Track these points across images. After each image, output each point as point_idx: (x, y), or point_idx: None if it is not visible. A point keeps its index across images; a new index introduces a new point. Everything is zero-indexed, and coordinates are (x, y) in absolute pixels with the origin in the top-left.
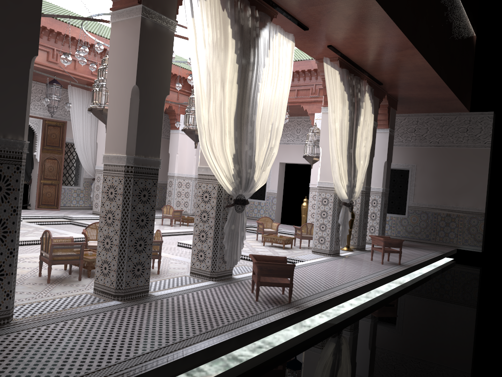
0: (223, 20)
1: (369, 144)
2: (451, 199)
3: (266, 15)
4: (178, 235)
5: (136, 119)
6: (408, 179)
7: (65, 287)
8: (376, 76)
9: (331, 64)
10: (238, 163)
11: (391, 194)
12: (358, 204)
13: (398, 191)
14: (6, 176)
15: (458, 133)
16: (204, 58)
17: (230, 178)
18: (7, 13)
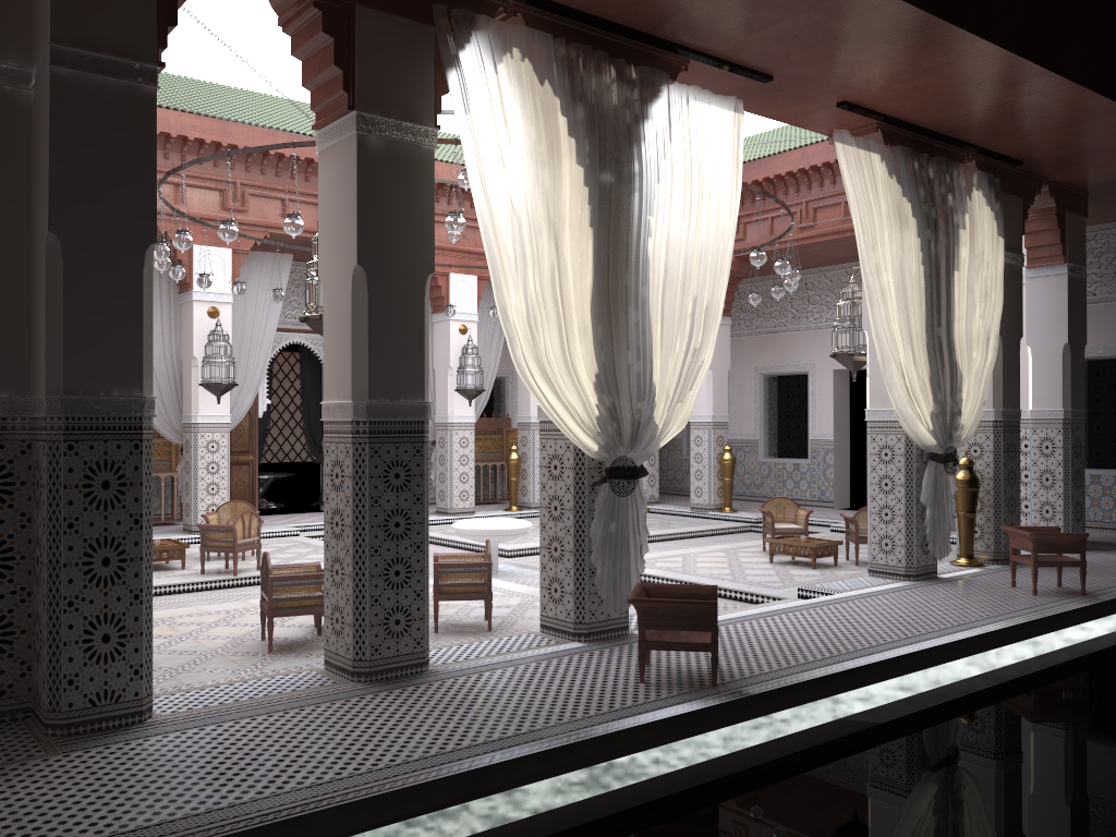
0: (544, 104)
1: (997, 310)
2: None
3: (656, 72)
4: None
5: (365, 330)
6: None
7: (295, 659)
8: (995, 148)
9: (858, 142)
10: (608, 392)
11: (1113, 421)
12: (987, 454)
13: None
14: (116, 462)
15: None
16: (501, 188)
17: (591, 426)
18: (94, 180)
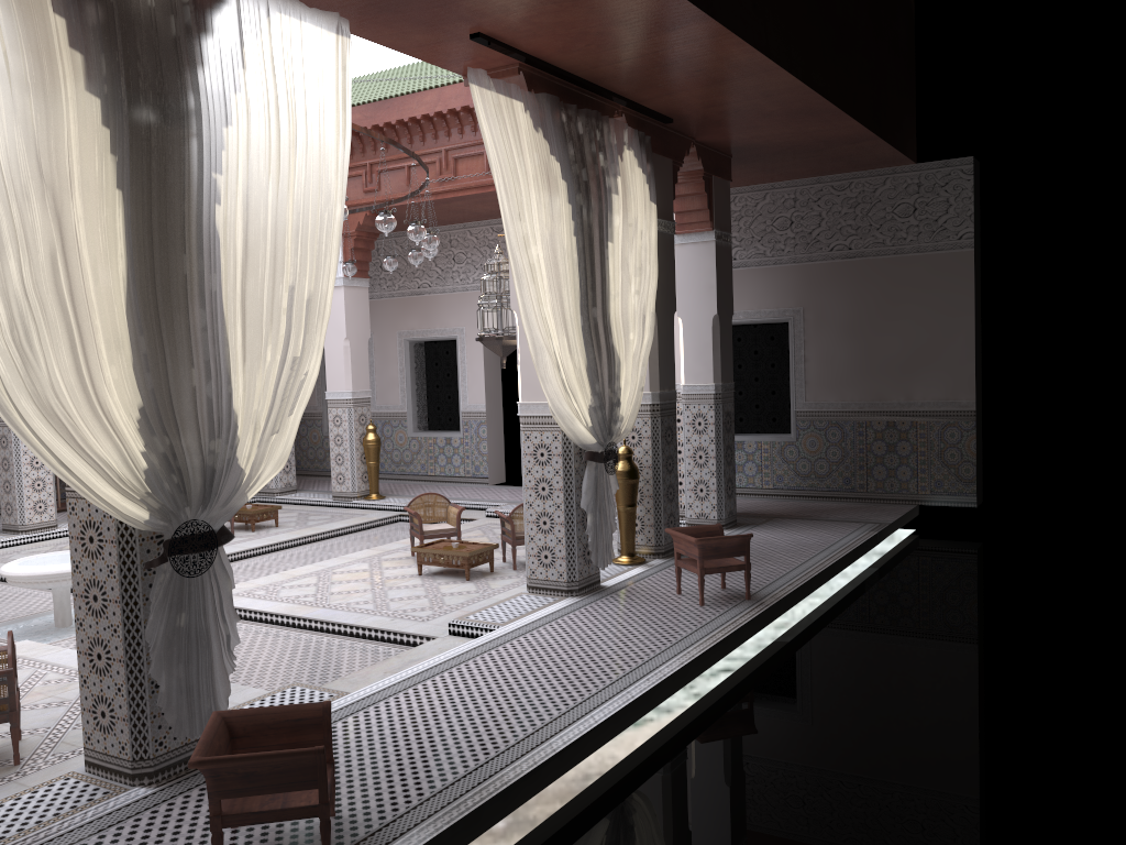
0: None
1: (652, 284)
2: (894, 384)
3: None
4: None
5: None
6: (788, 347)
7: None
8: (646, 103)
9: (498, 86)
10: (163, 432)
11: (754, 387)
12: (645, 440)
13: (768, 378)
14: None
15: (895, 220)
16: None
17: (137, 484)
18: None
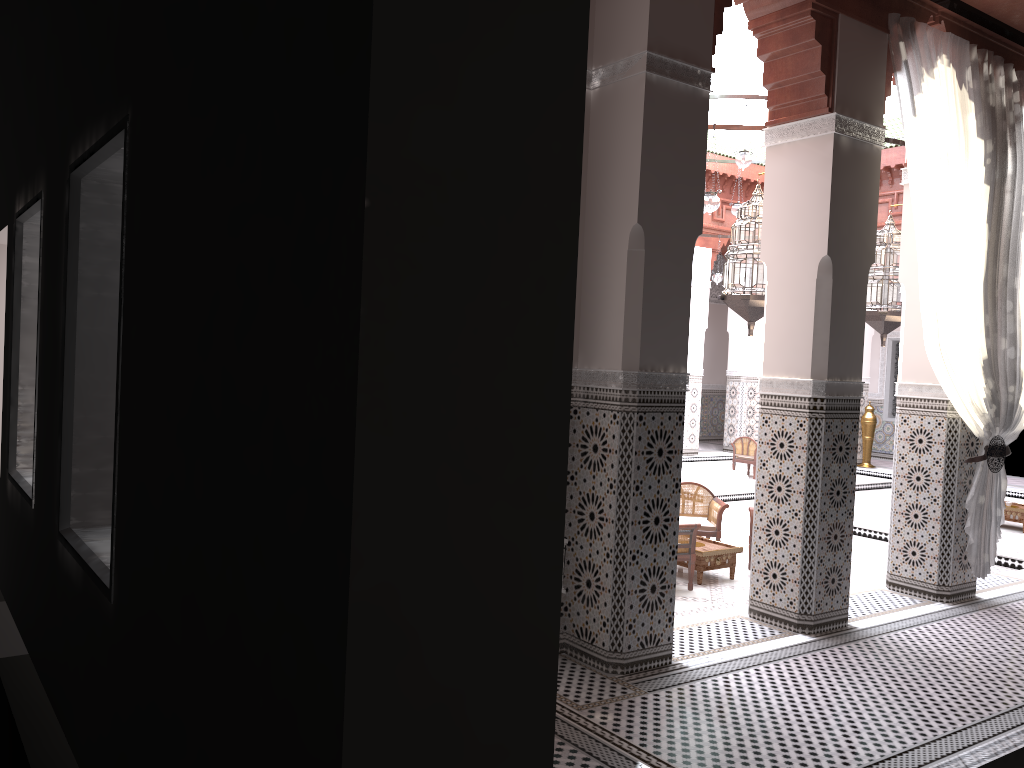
0: (962, 107)
1: None
2: None
3: None
4: None
5: (827, 315)
6: None
7: (677, 602)
8: None
9: None
10: (990, 376)
11: None
12: None
13: None
14: (667, 431)
15: None
16: (934, 186)
17: (978, 407)
18: (667, 176)
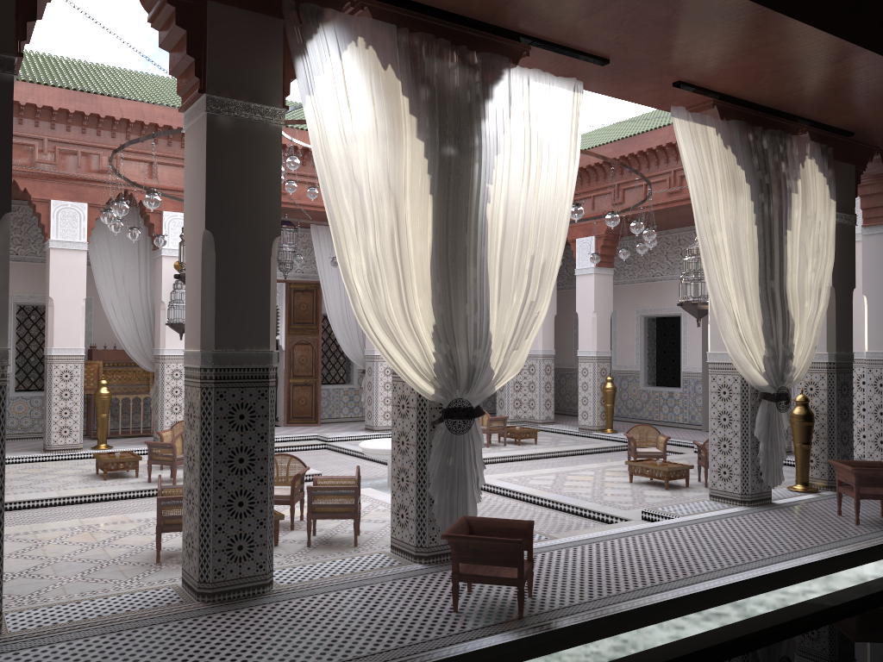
0: (386, 86)
1: (829, 264)
2: None
3: (497, 57)
4: (489, 464)
5: (213, 287)
6: None
7: (174, 571)
8: (826, 121)
9: (695, 117)
10: (446, 341)
11: None
12: (822, 392)
13: None
14: None
15: None
16: (342, 161)
17: (429, 371)
18: None
